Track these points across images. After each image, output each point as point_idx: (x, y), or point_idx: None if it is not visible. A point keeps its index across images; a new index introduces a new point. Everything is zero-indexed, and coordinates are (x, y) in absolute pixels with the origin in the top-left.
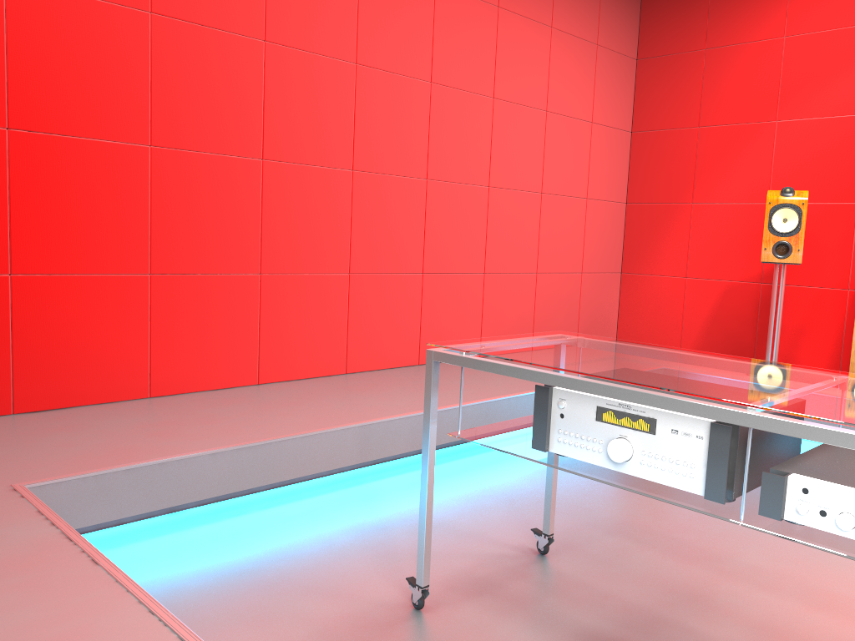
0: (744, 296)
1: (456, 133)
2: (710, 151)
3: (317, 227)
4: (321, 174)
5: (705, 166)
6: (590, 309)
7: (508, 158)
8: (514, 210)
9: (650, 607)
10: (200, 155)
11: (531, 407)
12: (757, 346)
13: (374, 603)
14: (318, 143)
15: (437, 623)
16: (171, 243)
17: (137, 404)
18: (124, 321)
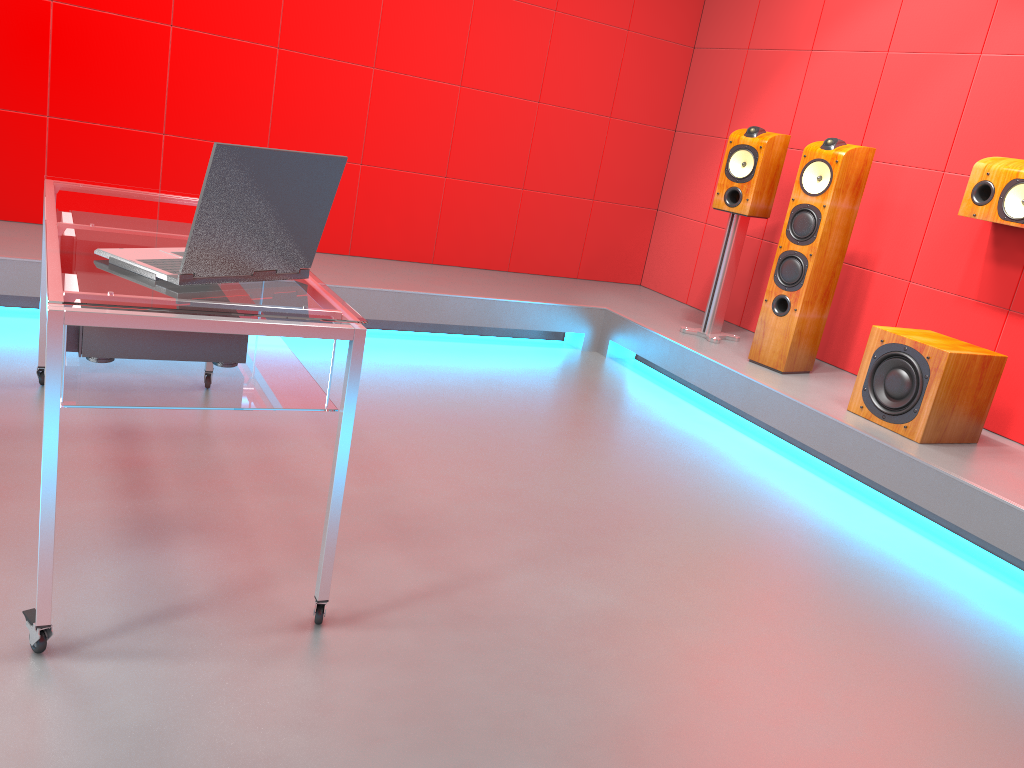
0: (746, 252)
1: (418, 24)
2: (752, 79)
3: (232, 99)
4: (240, 47)
5: (744, 97)
6: (603, 242)
7: (491, 59)
8: (496, 116)
9: (212, 428)
10: (104, 15)
11: (389, 305)
12: (745, 311)
13: (20, 376)
14: (238, 16)
15: (39, 393)
16: (70, 92)
17: (24, 226)
18: (21, 154)
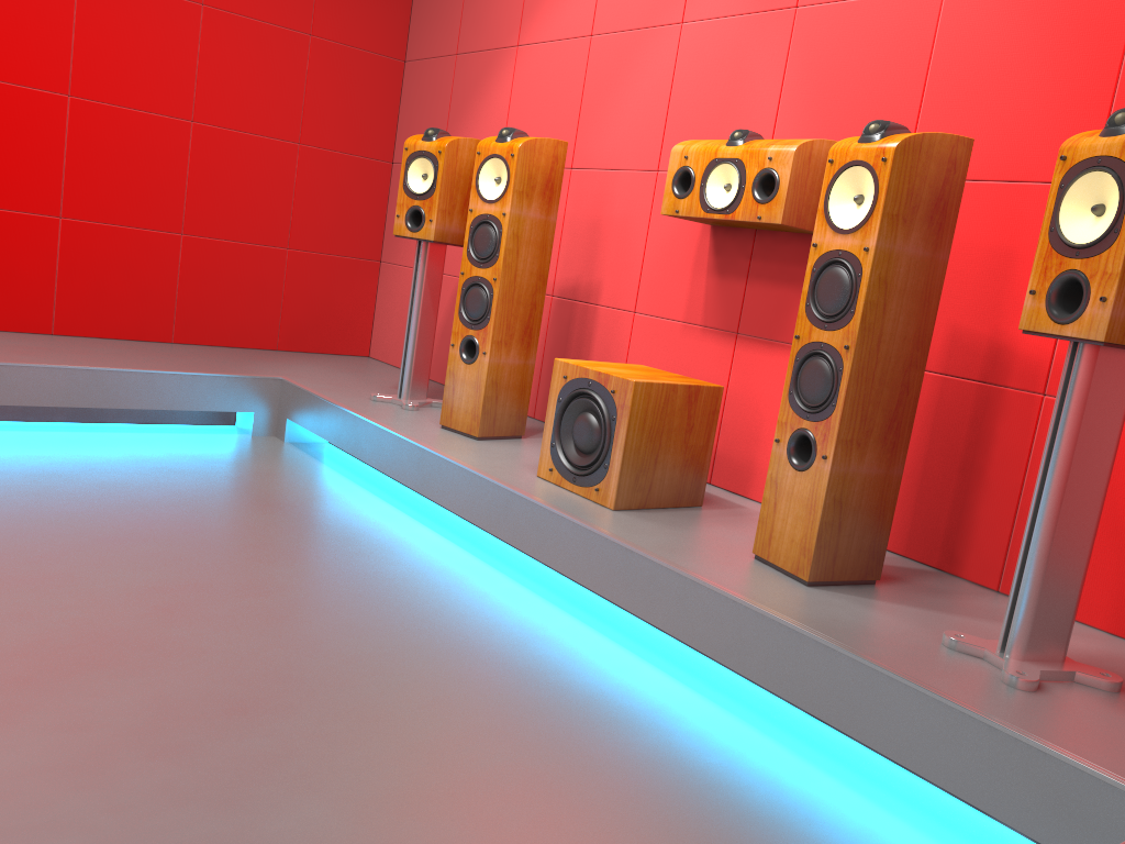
0: None
1: None
2: (463, 90)
3: None
4: None
5: (456, 111)
6: (309, 303)
7: (114, 62)
8: (130, 138)
9: None
10: None
11: None
12: None
13: None
14: None
15: None
16: None
17: None
18: None
